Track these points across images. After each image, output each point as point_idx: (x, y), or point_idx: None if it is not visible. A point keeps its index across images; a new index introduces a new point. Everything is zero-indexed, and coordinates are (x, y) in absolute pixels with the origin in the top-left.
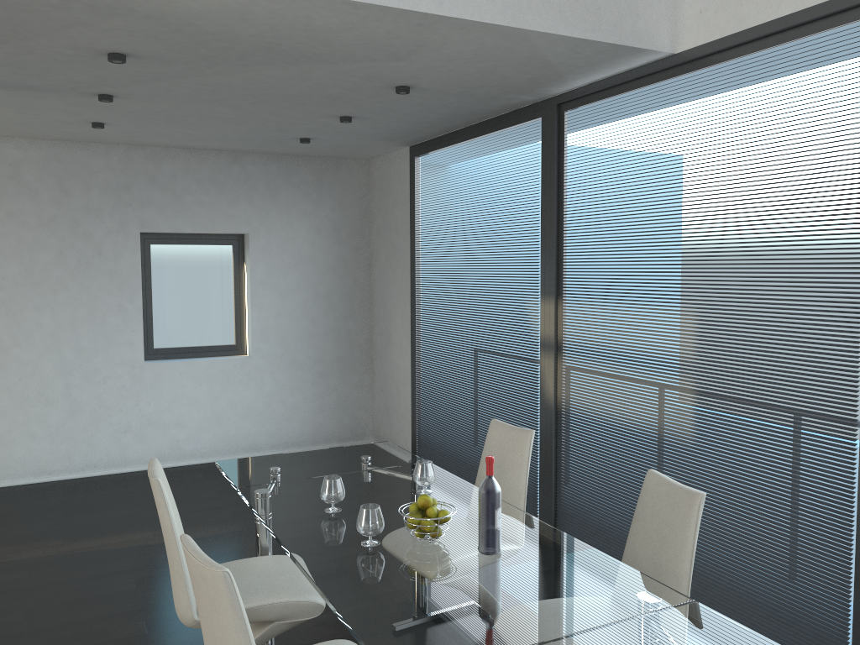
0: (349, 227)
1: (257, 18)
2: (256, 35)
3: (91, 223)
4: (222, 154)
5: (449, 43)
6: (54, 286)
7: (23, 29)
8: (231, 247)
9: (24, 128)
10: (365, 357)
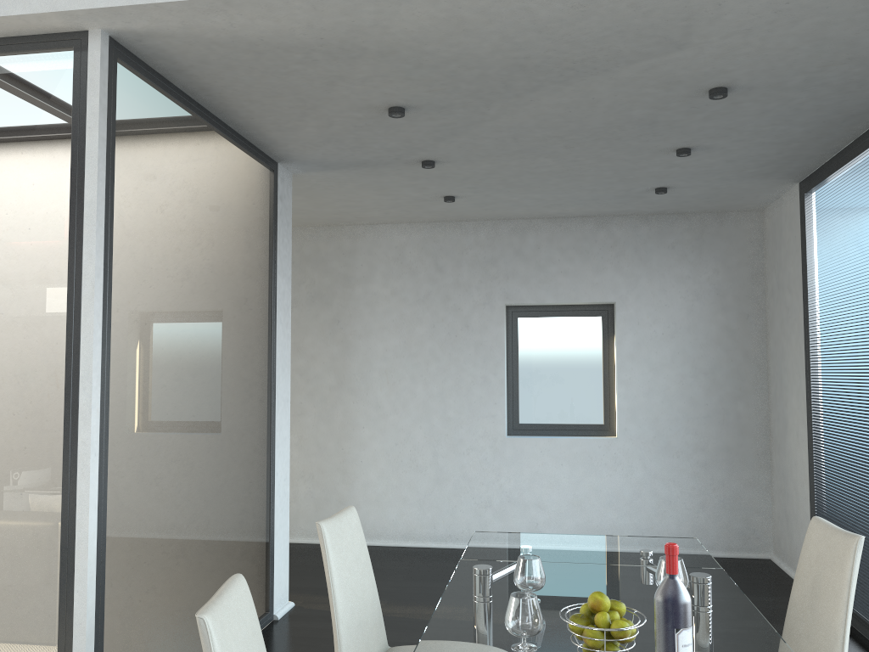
0: (737, 290)
1: (477, 27)
2: (495, 51)
3: (460, 297)
4: (587, 220)
5: (724, 2)
6: (426, 358)
7: (305, 96)
8: (600, 318)
9: (398, 211)
10: (761, 448)
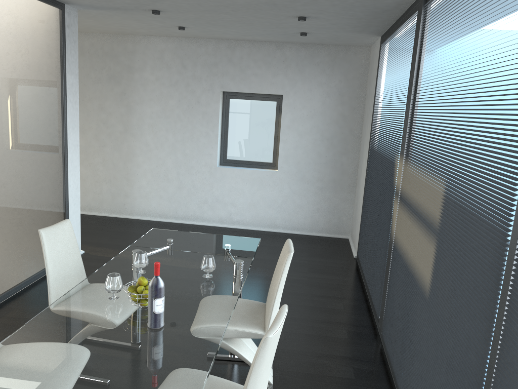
0: (350, 93)
1: None
2: None
3: (195, 85)
4: (271, 44)
5: None
6: (175, 119)
7: None
8: (275, 103)
9: (156, 31)
10: (352, 182)
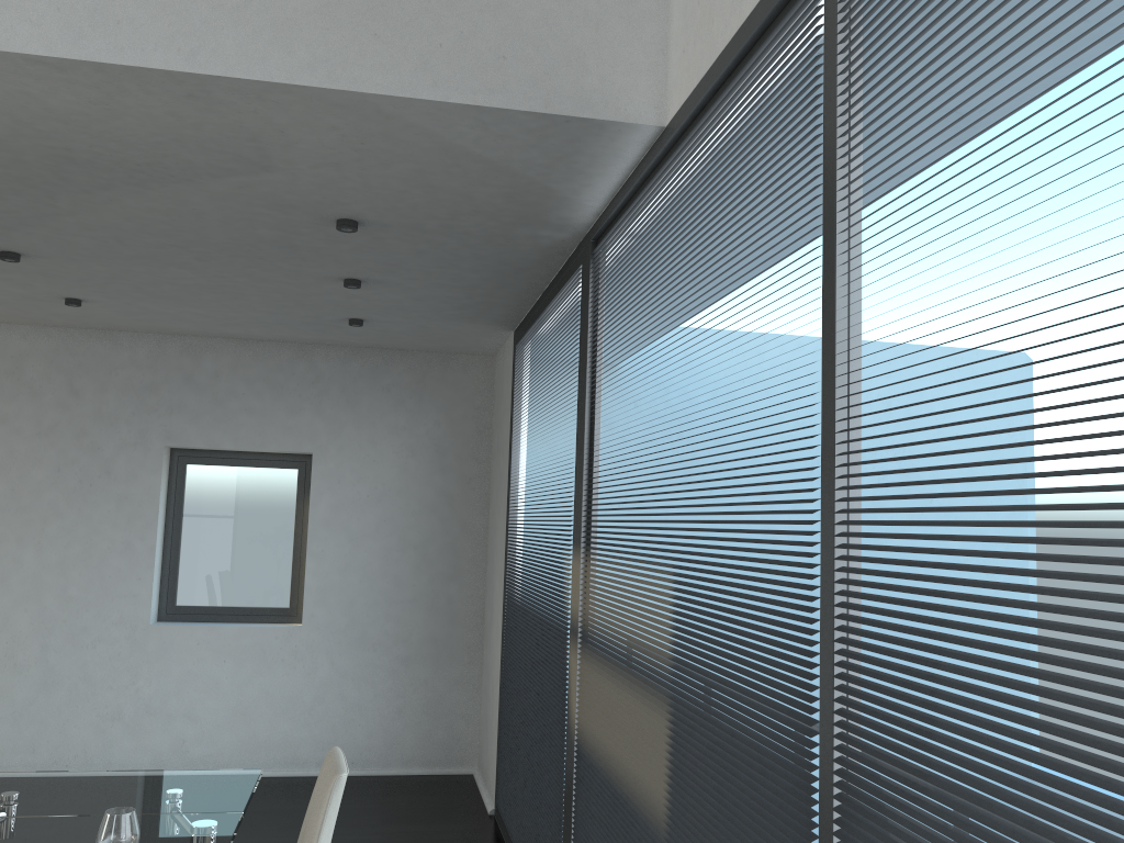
0: (460, 448)
1: None
2: (17, 135)
3: (103, 433)
4: (284, 346)
5: (286, 130)
6: (44, 513)
7: None
8: (296, 471)
9: (8, 309)
10: (474, 639)
